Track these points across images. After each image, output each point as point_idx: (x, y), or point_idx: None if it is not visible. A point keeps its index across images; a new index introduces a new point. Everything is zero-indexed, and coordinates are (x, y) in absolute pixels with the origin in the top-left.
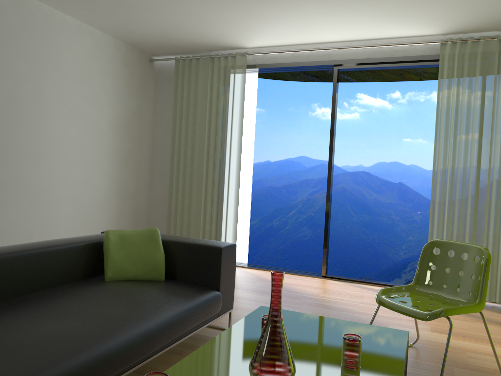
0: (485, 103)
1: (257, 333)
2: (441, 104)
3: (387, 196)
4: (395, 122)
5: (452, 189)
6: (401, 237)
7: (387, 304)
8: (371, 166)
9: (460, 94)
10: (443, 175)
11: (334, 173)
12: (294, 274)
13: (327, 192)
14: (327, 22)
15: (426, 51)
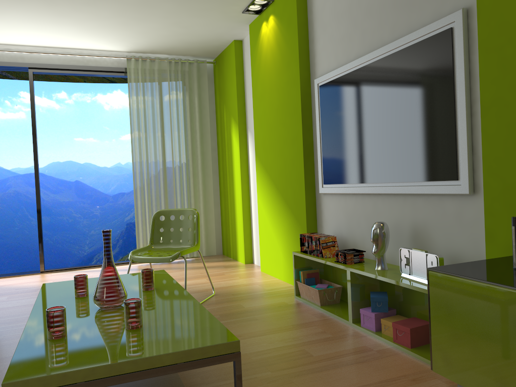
0: (164, 109)
1: (65, 294)
2: (132, 108)
3: (65, 195)
4: (65, 122)
5: (149, 176)
6: (85, 233)
7: (140, 259)
8: (45, 167)
9: (146, 101)
10: (140, 166)
11: (4, 177)
12: (10, 277)
13: (36, 191)
14: (27, 28)
15: (114, 63)
